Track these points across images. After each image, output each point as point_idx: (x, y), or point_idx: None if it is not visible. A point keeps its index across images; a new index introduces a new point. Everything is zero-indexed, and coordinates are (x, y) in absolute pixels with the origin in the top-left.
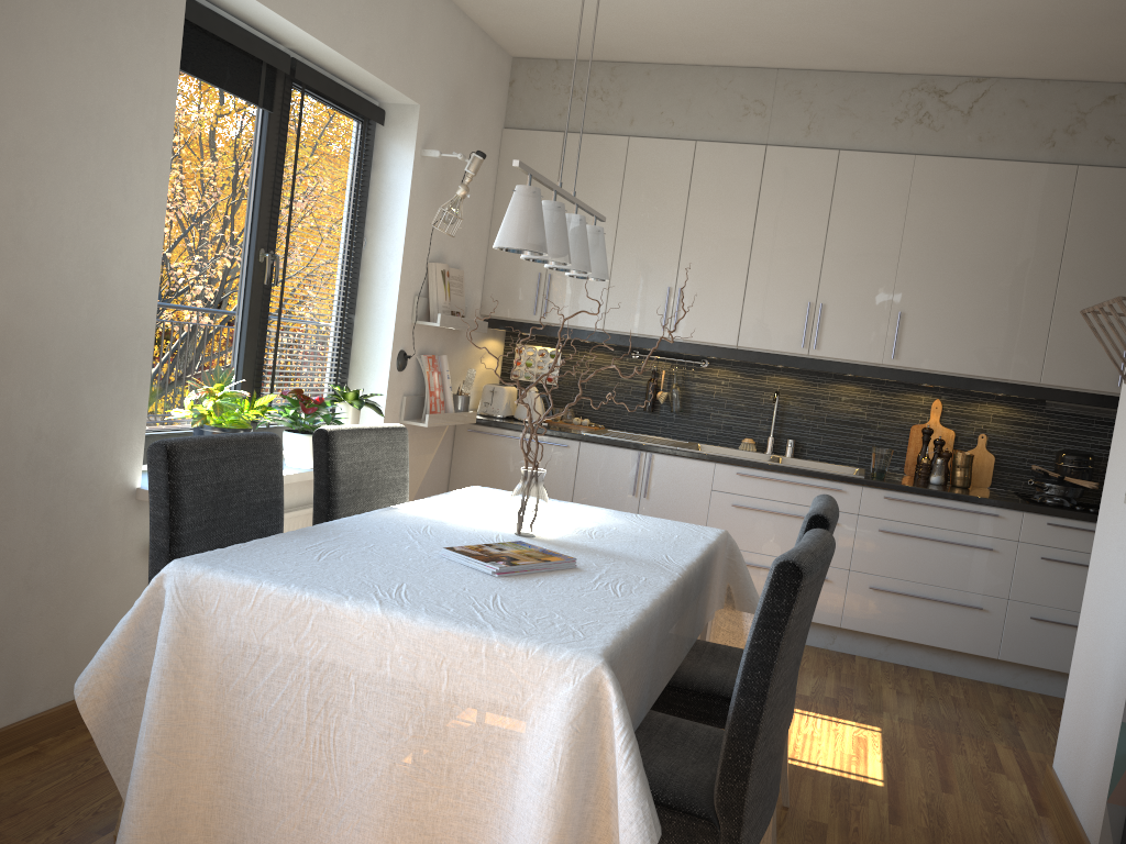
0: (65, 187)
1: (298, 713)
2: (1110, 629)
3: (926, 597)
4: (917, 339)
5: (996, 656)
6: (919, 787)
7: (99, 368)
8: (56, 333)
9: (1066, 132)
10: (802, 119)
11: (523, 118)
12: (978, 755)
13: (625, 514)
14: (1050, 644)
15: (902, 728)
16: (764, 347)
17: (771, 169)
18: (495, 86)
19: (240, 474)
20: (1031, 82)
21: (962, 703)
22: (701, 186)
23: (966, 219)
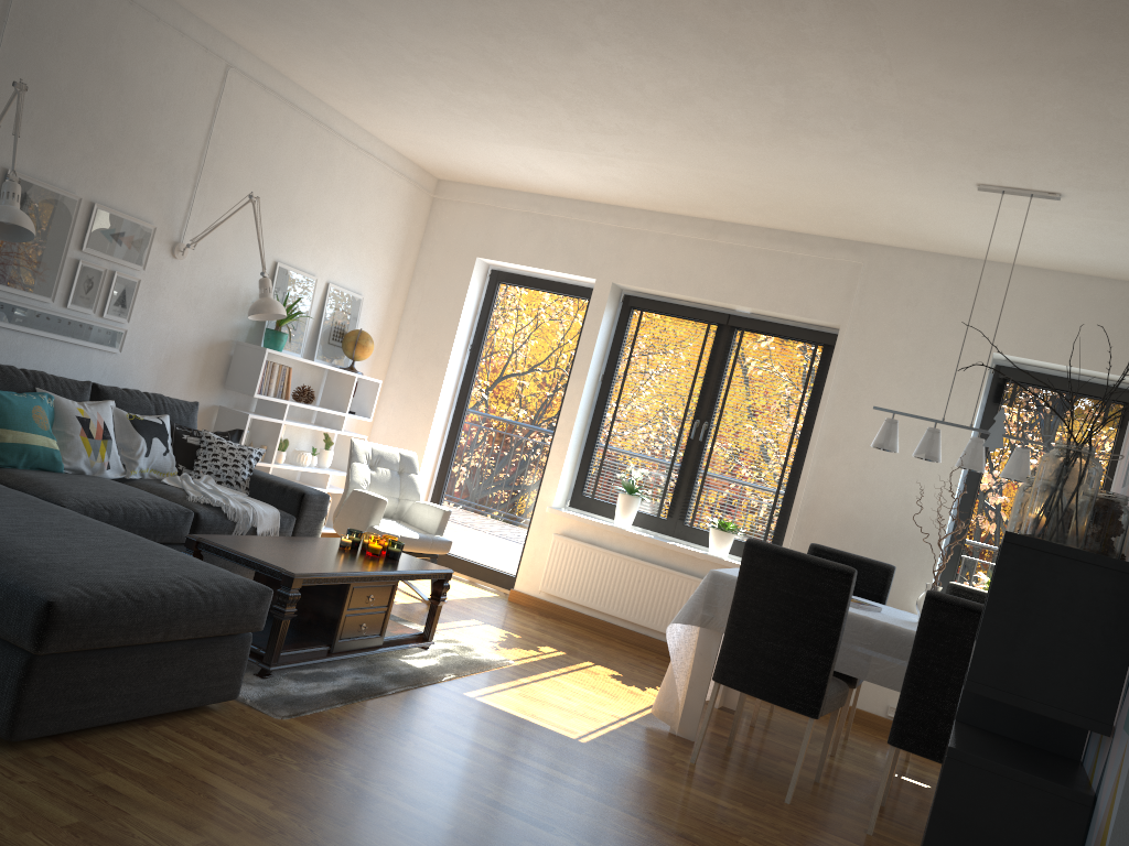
0: (891, 460)
1: None
2: None
3: None
4: None
5: None
6: None
7: (901, 546)
8: (877, 523)
9: None
10: None
11: None
12: None
13: None
14: None
15: None
16: None
17: None
18: None
19: None
20: None
21: None
22: None
23: None
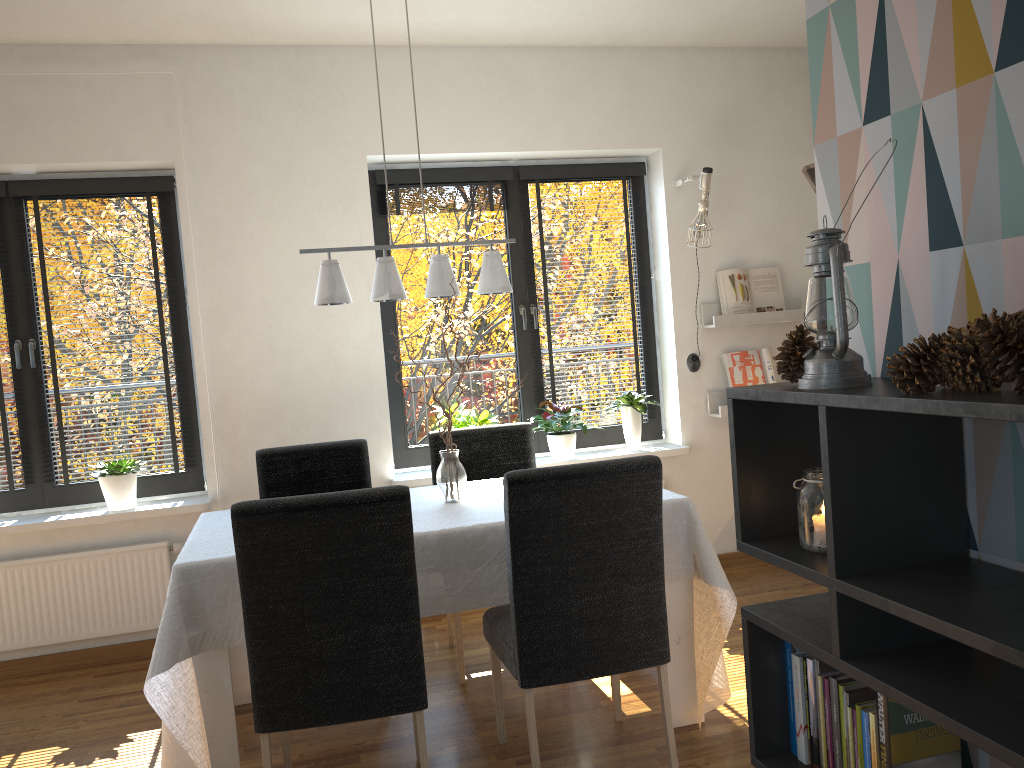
0: (299, 314)
1: None
2: None
3: None
4: None
5: None
6: None
7: (345, 409)
8: (309, 394)
9: None
10: None
11: None
12: None
13: None
14: None
15: None
16: None
17: None
18: (794, 85)
19: (322, 466)
20: None
21: None
22: None
23: None
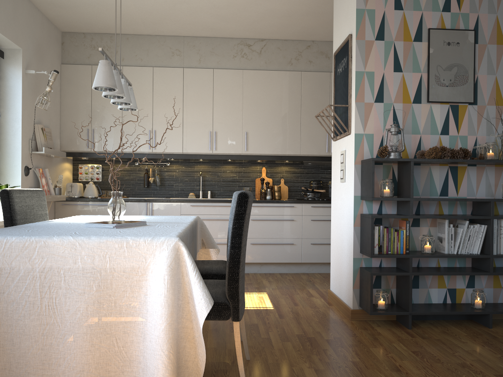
0: None
1: (35, 295)
2: (343, 228)
3: (272, 243)
4: (254, 142)
5: (301, 261)
6: (286, 306)
7: None
8: None
9: (295, 59)
10: (196, 56)
11: (71, 59)
12: (303, 293)
13: (154, 216)
14: (319, 252)
15: (274, 291)
16: (194, 152)
17: (187, 77)
18: (55, 44)
19: None
20: (281, 41)
21: (293, 280)
22: (158, 86)
23: (265, 93)
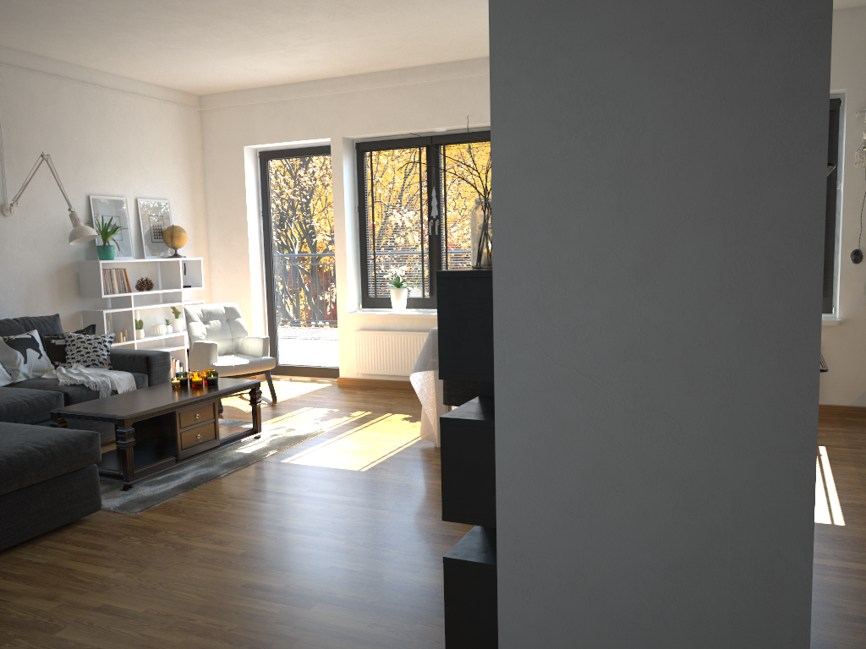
0: None
1: None
2: None
3: None
4: None
5: None
6: None
7: None
8: None
9: None
10: None
11: None
12: (835, 553)
13: None
14: None
15: (861, 534)
16: None
17: None
18: None
19: None
20: None
21: None
22: None
23: None
